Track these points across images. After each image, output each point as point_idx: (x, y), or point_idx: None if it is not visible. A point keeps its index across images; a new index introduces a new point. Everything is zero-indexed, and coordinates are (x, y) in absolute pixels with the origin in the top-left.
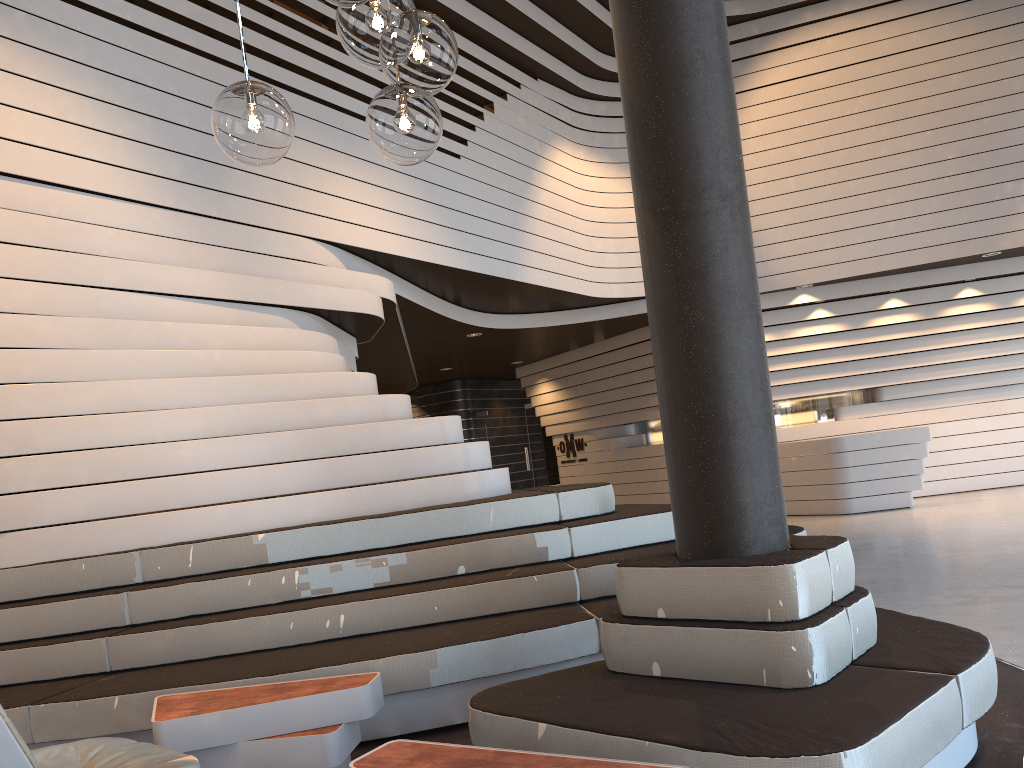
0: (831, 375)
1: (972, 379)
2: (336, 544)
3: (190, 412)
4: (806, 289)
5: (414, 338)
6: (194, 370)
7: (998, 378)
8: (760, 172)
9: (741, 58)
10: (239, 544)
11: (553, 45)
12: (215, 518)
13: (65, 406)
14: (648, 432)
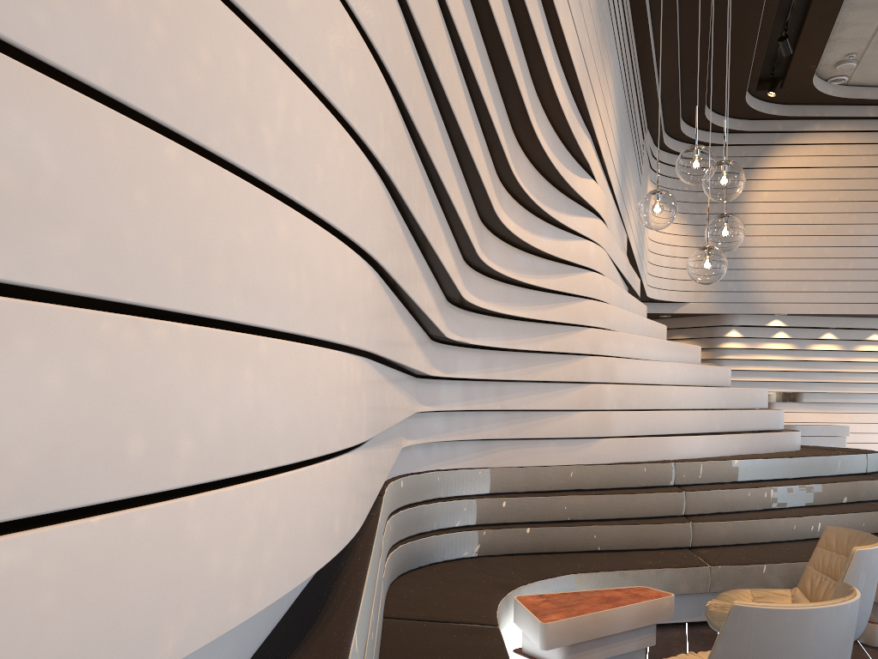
0: (776, 379)
1: (859, 396)
2: (770, 473)
3: (668, 365)
4: (779, 316)
5: None
6: (643, 332)
7: (875, 398)
8: (765, 228)
9: (764, 144)
10: (725, 465)
11: (670, 109)
12: (699, 444)
13: (624, 350)
14: None
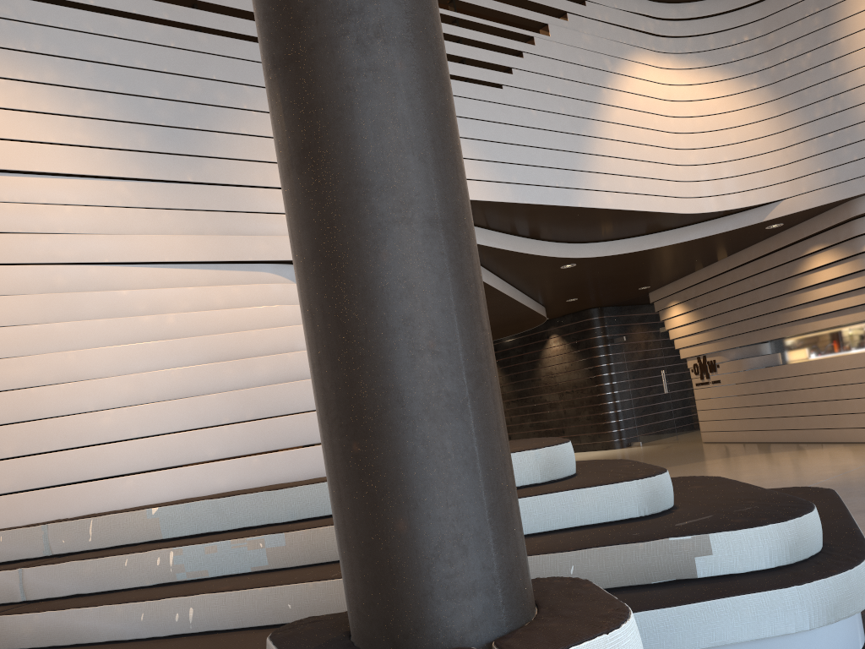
0: None
1: None
2: (228, 519)
3: (120, 380)
4: None
5: (506, 275)
6: (144, 336)
7: None
8: None
9: None
10: (134, 518)
11: None
12: (125, 489)
13: (0, 382)
14: (783, 351)
